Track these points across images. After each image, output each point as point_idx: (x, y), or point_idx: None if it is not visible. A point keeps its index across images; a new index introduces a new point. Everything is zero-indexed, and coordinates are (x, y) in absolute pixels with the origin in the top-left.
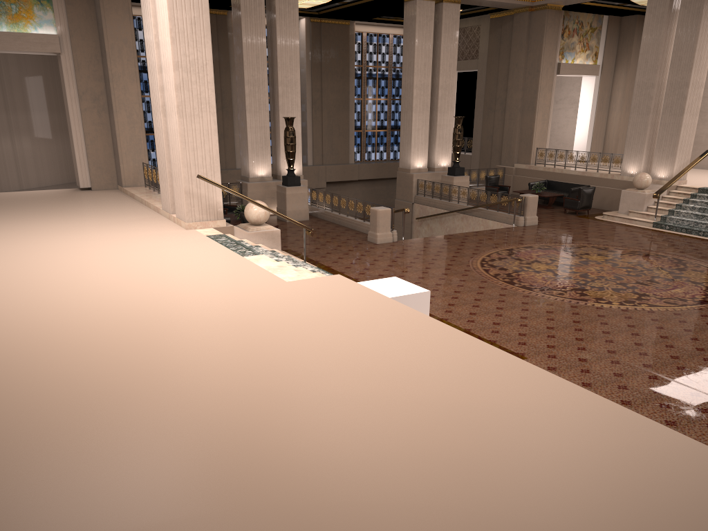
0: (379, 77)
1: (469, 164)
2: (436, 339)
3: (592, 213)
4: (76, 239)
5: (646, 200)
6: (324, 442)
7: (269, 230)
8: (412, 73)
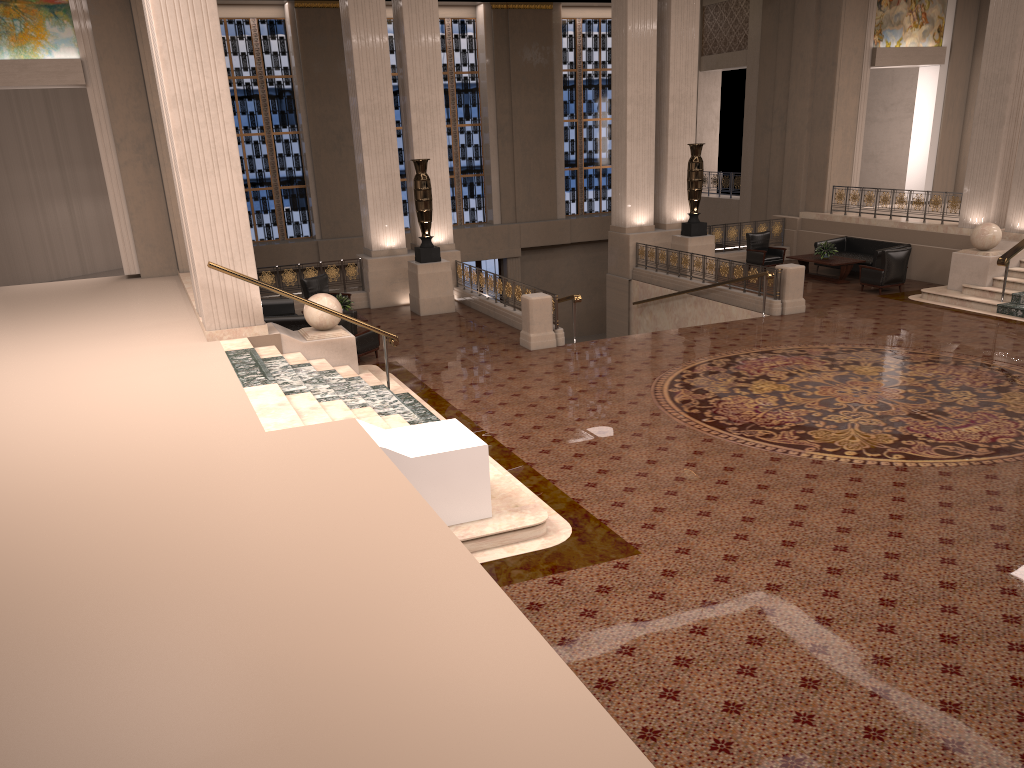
0: (604, 85)
1: (737, 213)
2: (395, 541)
3: (909, 289)
4: (42, 360)
5: (990, 269)
6: (43, 738)
7: (338, 338)
8: (624, 80)
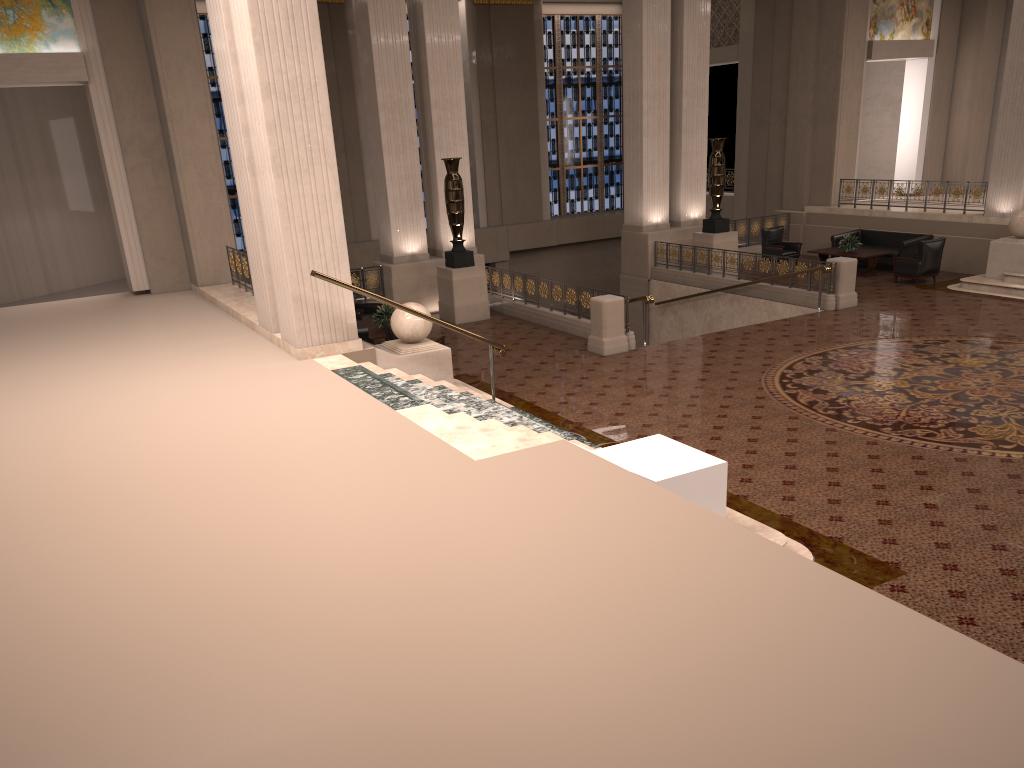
0: (583, 83)
1: (731, 210)
2: (774, 585)
3: (941, 280)
4: (120, 389)
5: None
6: None
7: (434, 351)
8: (639, 74)
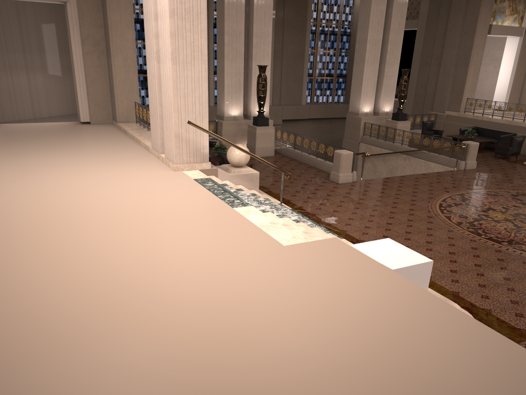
0: (330, 32)
1: (403, 109)
2: (490, 356)
3: (519, 158)
4: (72, 178)
5: None
6: None
7: (250, 172)
8: (366, 29)
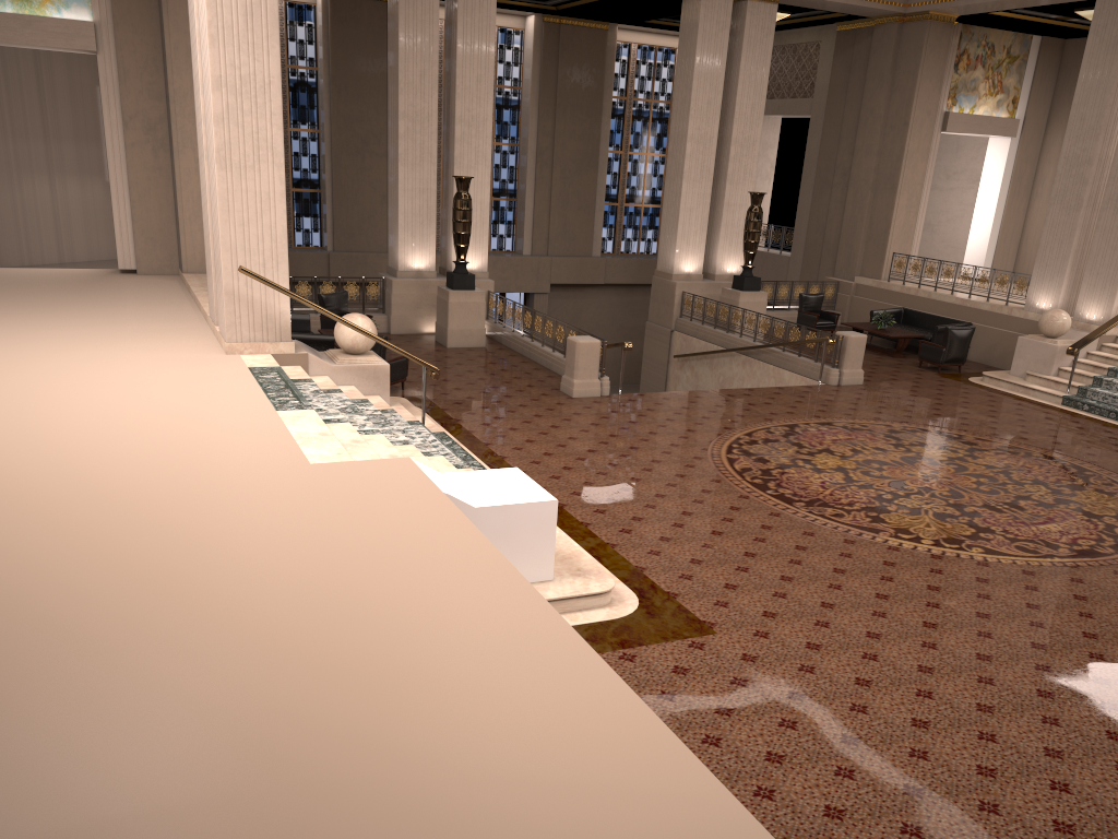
0: (654, 118)
1: (786, 271)
2: (480, 601)
3: (968, 371)
4: (37, 357)
5: (1057, 357)
6: (110, 802)
7: (371, 364)
8: (686, 116)
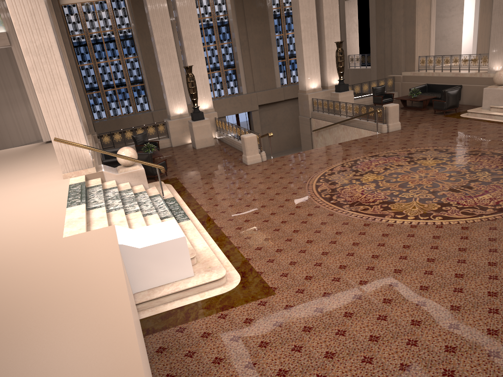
0: None
1: (370, 76)
2: (95, 315)
3: (461, 110)
4: None
5: None
6: None
7: (135, 170)
8: (298, 11)
